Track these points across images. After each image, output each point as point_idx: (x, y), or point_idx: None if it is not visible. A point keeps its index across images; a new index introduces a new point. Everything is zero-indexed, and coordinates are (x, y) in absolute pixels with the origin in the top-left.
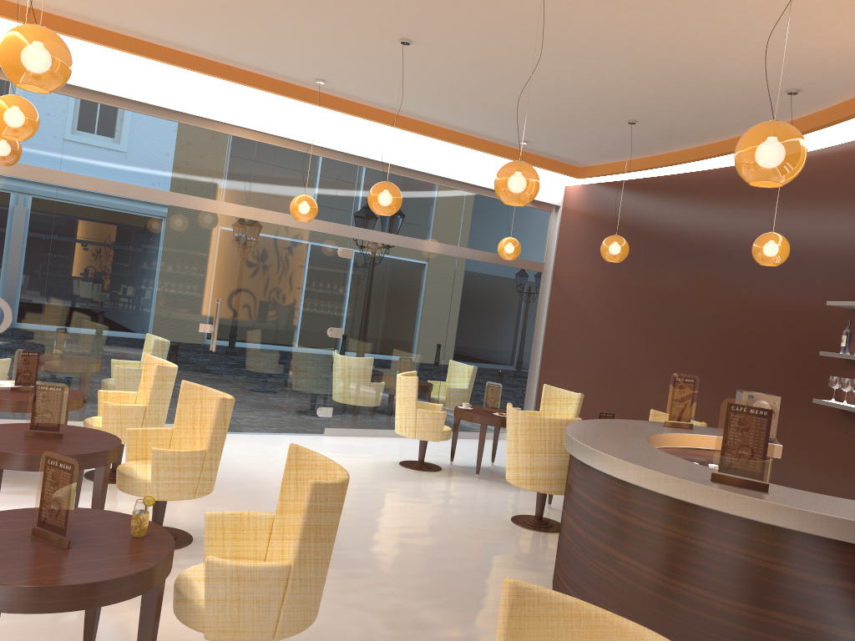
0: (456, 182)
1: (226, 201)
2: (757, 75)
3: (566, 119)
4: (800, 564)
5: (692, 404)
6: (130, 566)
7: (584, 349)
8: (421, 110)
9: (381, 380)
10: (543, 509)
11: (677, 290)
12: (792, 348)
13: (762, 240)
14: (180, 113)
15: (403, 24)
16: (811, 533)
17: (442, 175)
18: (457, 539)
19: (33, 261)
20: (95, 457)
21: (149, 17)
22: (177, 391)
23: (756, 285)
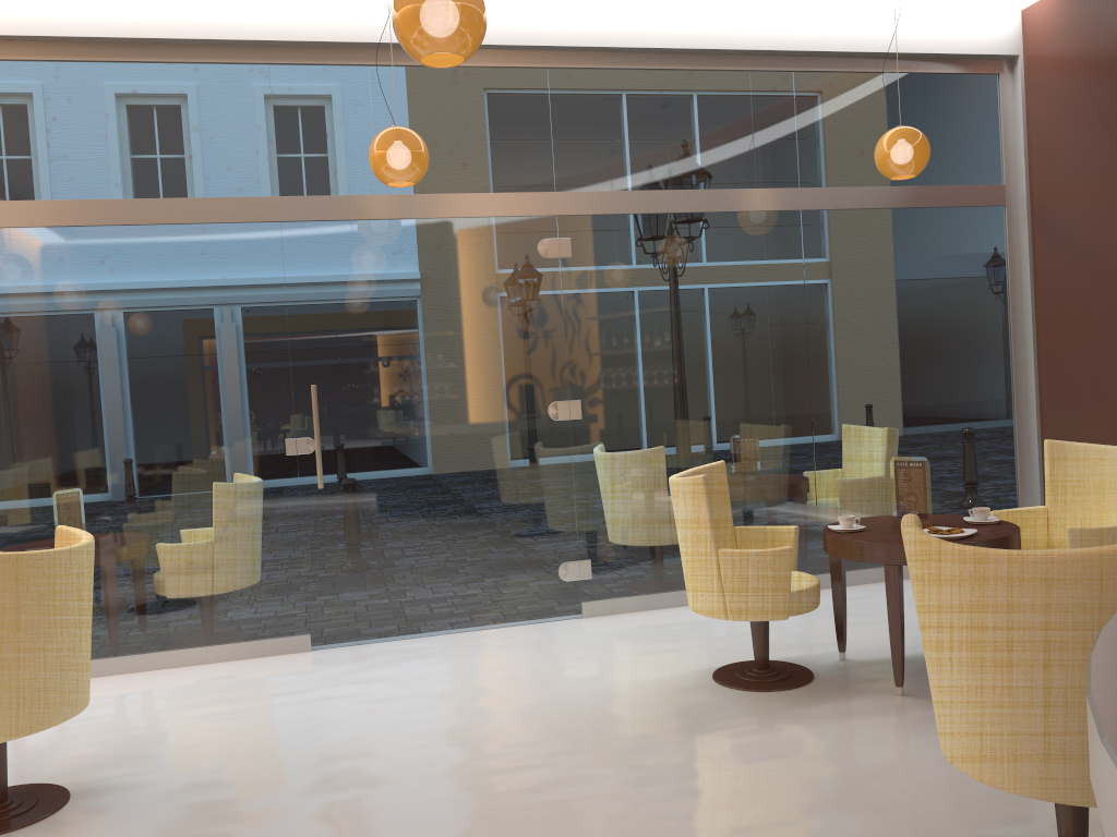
0: (767, 56)
1: (289, 194)
2: None
3: None
4: None
5: None
6: None
7: None
8: None
9: None
10: (1086, 836)
11: None
12: None
13: None
14: (163, 43)
15: None
16: None
17: (730, 47)
18: None
19: None
20: None
21: None
22: (267, 575)
23: None
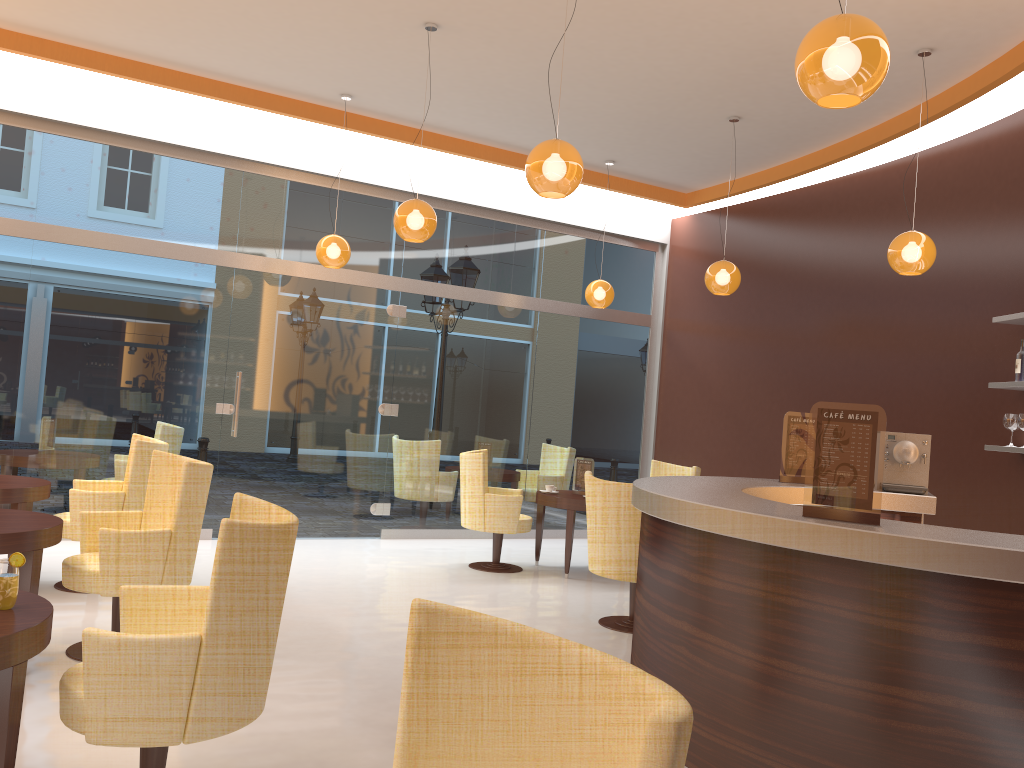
0: (532, 219)
1: (243, 252)
2: None
3: (653, 123)
4: (923, 617)
5: None
6: None
7: (706, 417)
8: (476, 127)
9: (451, 467)
10: None
11: (813, 331)
12: (958, 387)
13: (899, 242)
14: (181, 147)
15: (422, 1)
16: (934, 571)
17: (513, 211)
18: None
19: (6, 333)
20: (18, 539)
21: (124, 24)
22: None
23: (907, 313)
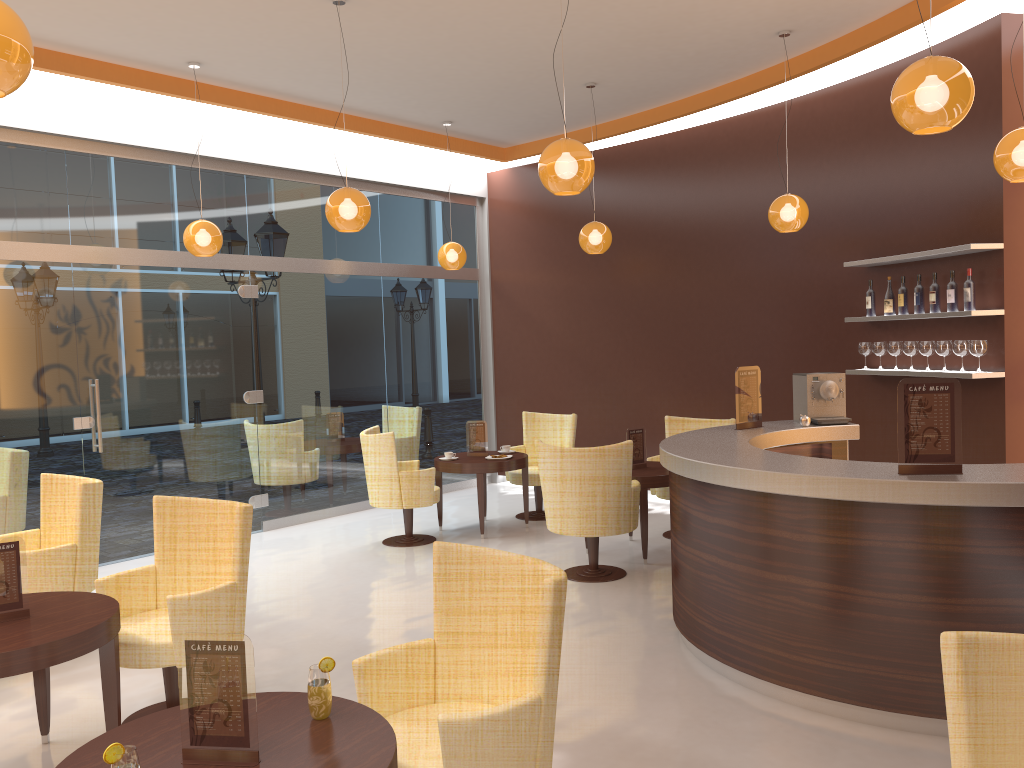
0: (365, 182)
1: (79, 244)
2: (754, 16)
3: (511, 89)
4: (1022, 542)
5: (758, 399)
6: (369, 759)
7: (548, 362)
8: (325, 93)
9: (320, 446)
10: (598, 555)
11: (652, 276)
12: (803, 320)
13: (781, 204)
14: None
15: None
16: None
17: (349, 176)
18: None
19: None
20: (103, 630)
21: None
22: None
23: (747, 258)
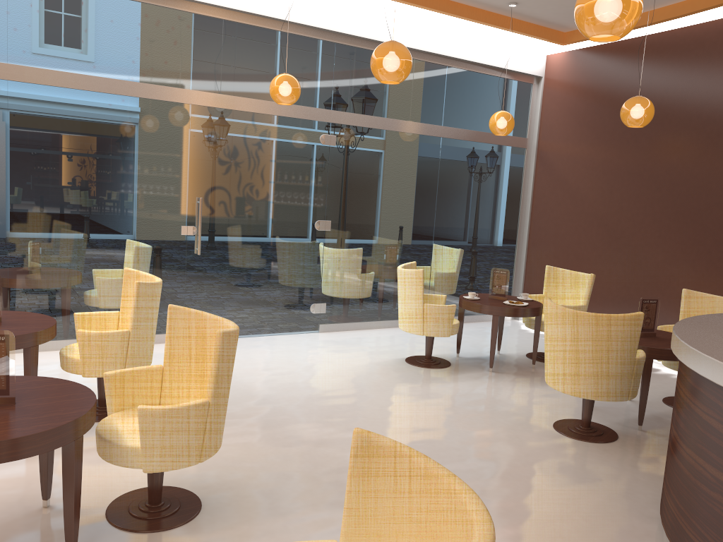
0: (437, 56)
1: (197, 89)
2: None
3: None
4: None
5: None
6: None
7: (577, 225)
8: None
9: (373, 271)
10: (592, 415)
11: (690, 155)
12: None
13: None
14: None
15: None
16: None
17: (423, 49)
18: (511, 466)
19: None
20: (58, 433)
21: None
22: (164, 299)
23: None
